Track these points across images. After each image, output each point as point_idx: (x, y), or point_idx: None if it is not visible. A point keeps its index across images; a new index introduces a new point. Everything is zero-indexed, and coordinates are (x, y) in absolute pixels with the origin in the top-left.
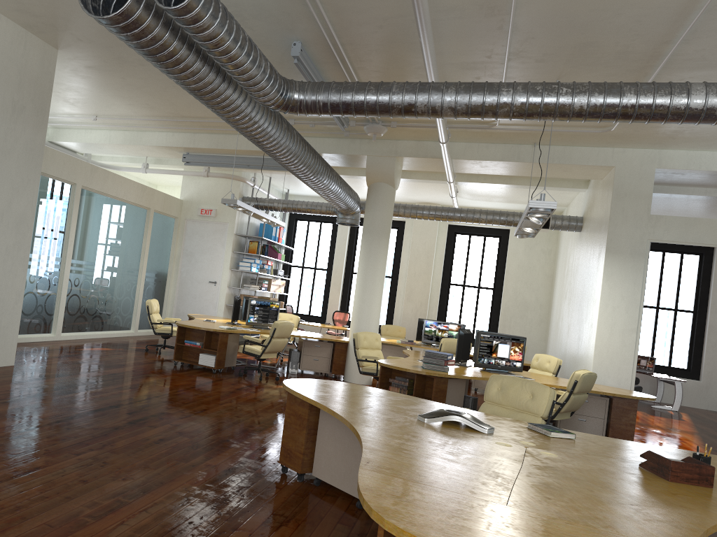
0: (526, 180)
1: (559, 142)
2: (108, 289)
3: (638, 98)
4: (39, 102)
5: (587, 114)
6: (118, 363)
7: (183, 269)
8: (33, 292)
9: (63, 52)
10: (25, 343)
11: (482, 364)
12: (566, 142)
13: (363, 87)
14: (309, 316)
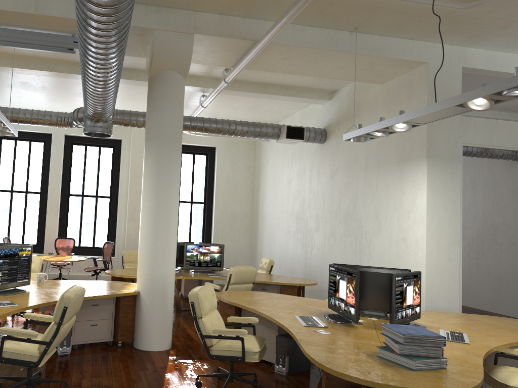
0: (278, 90)
1: (382, 29)
2: None
3: None
4: None
5: None
6: None
7: None
8: None
9: None
10: None
11: (397, 321)
12: (391, 29)
13: None
14: None
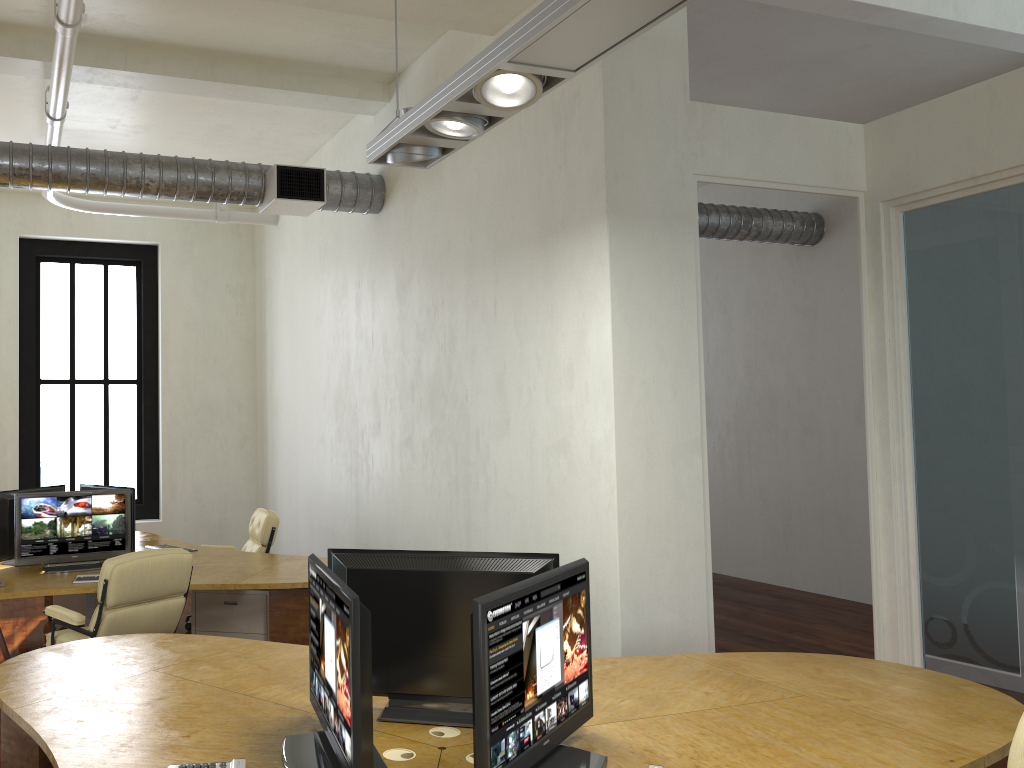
0: (252, 72)
1: None
2: None
3: None
4: None
5: None
6: None
7: None
8: None
9: None
10: None
11: None
12: None
13: None
14: None
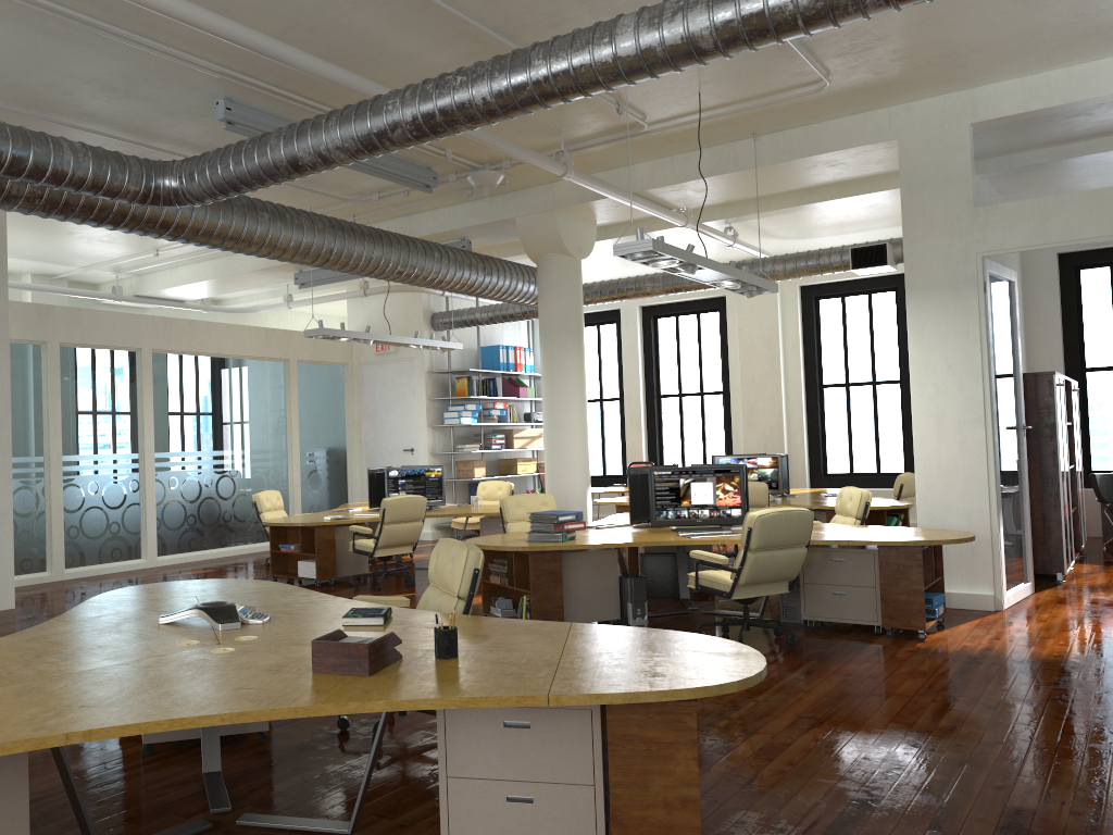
0: (837, 190)
1: (790, 123)
2: (235, 486)
3: (548, 63)
4: None
5: (498, 107)
6: None
7: (367, 438)
8: (99, 506)
9: None
10: (92, 577)
11: (664, 521)
12: (800, 119)
13: (240, 148)
14: (605, 477)
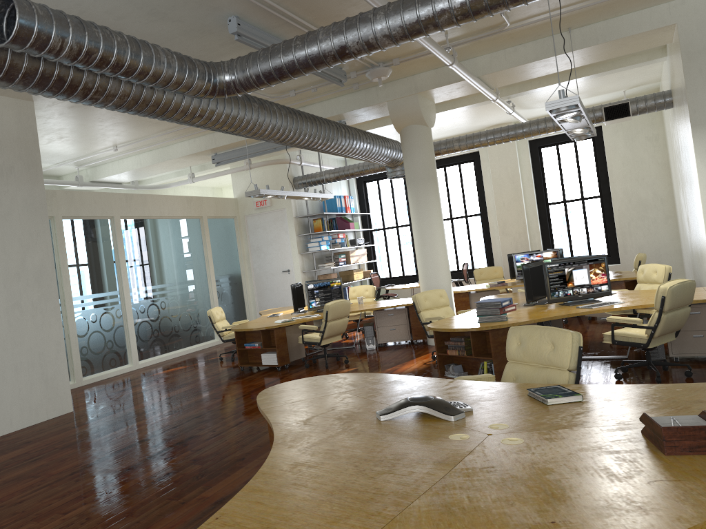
0: (588, 69)
1: (597, 18)
2: (179, 306)
3: None
4: (27, 157)
5: None
6: (182, 382)
7: (254, 265)
8: (98, 330)
9: (39, 102)
10: (101, 381)
11: (557, 299)
12: (606, 15)
13: (289, 45)
14: (404, 277)
